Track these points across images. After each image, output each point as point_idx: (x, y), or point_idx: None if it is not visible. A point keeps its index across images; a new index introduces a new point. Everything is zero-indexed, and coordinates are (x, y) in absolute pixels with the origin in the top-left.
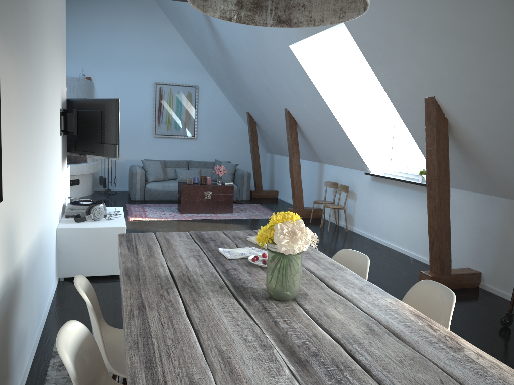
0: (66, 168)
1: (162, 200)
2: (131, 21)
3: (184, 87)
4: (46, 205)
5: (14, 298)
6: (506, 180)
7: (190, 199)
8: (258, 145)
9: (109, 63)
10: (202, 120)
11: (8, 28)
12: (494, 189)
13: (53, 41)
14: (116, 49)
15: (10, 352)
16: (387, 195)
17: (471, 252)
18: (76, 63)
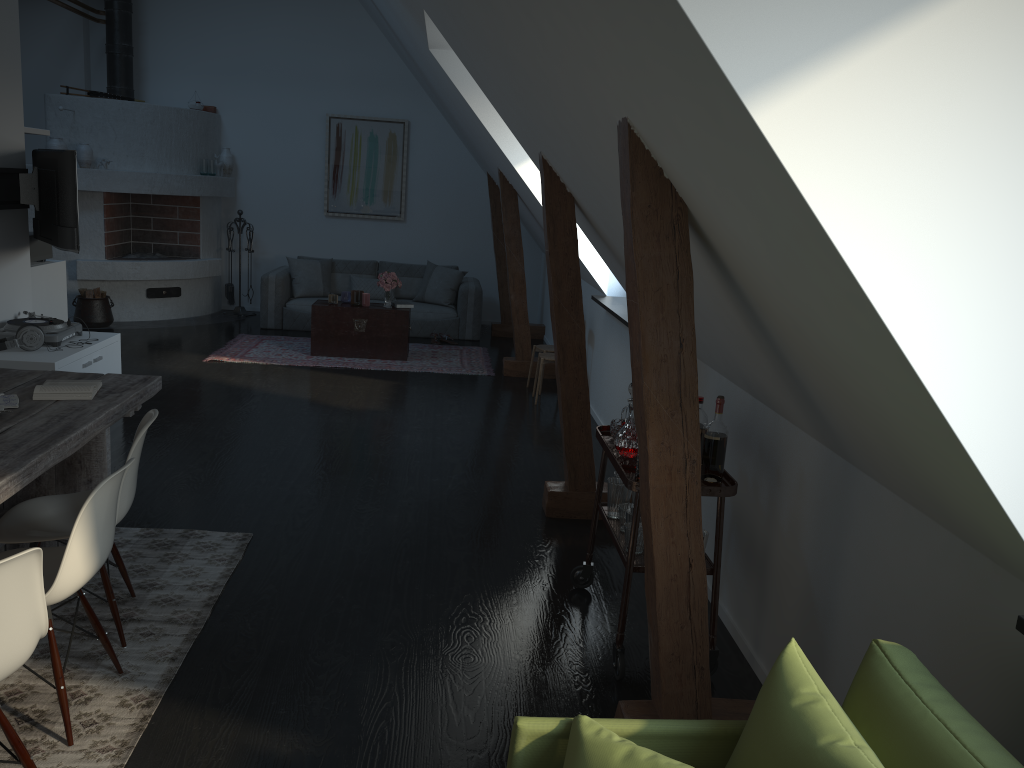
0: (26, 265)
1: None
2: (287, 2)
3: (383, 124)
4: None
5: None
6: None
7: (327, 331)
8: None
9: (248, 80)
10: (415, 185)
11: None
12: None
13: None
14: (260, 54)
15: None
16: (614, 340)
17: None
18: (190, 82)
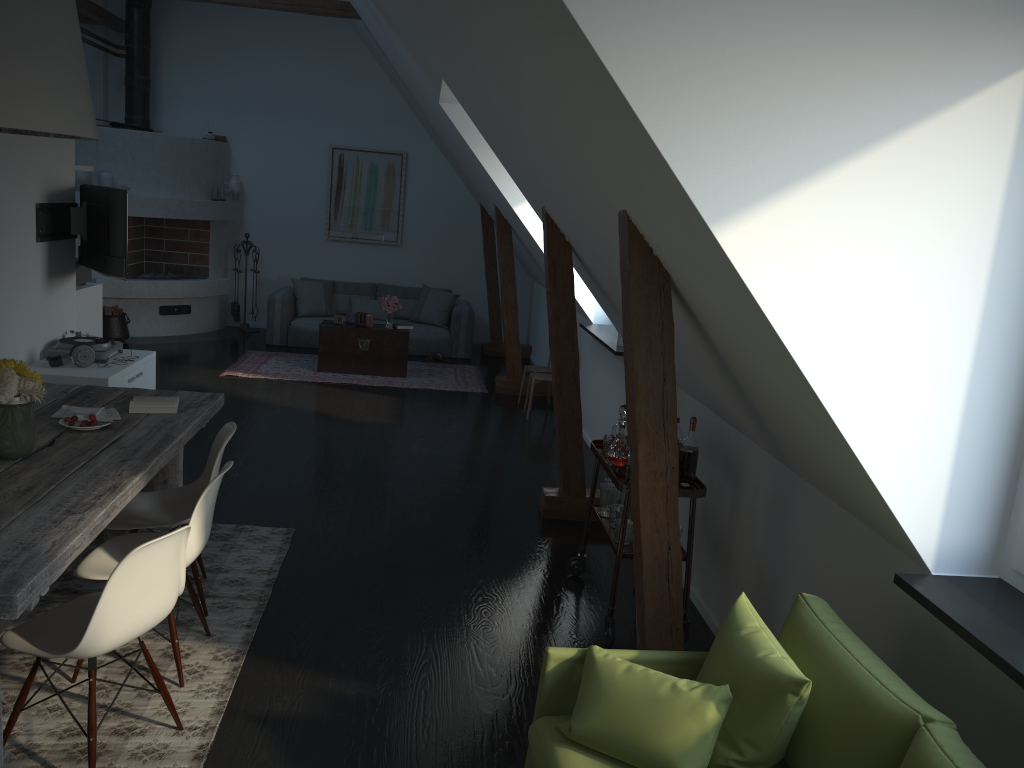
0: (73, 288)
1: (317, 348)
2: (295, 41)
3: (383, 156)
4: None
5: None
6: None
7: (333, 349)
8: (496, 263)
9: (256, 112)
10: (412, 213)
11: None
12: None
13: None
14: (269, 88)
15: None
16: (599, 364)
17: None
18: (202, 113)
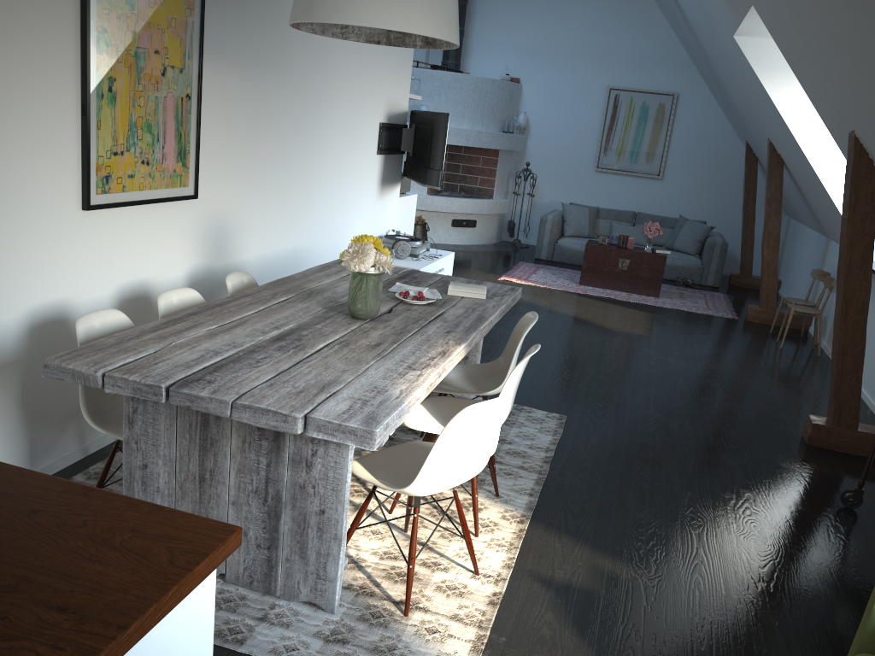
0: (397, 195)
1: (578, 265)
2: None
3: (655, 96)
4: (318, 226)
5: (225, 291)
6: None
7: (595, 266)
8: (755, 199)
9: (547, 57)
10: (675, 149)
11: (235, 51)
12: None
13: (364, 46)
14: (560, 36)
15: None
16: (873, 300)
17: None
18: (502, 58)
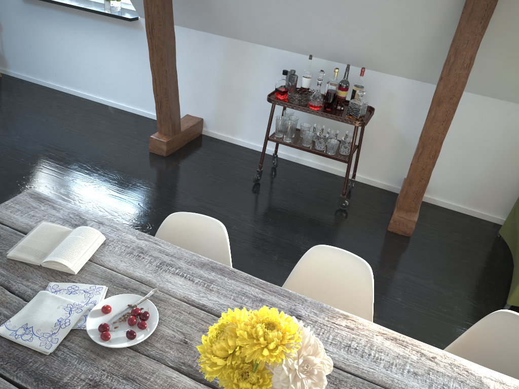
0: None
1: None
2: None
3: None
4: None
5: None
6: (232, 19)
7: None
8: None
9: None
10: None
11: None
12: (213, 27)
13: None
14: None
15: None
16: (56, 25)
17: (189, 98)
18: None
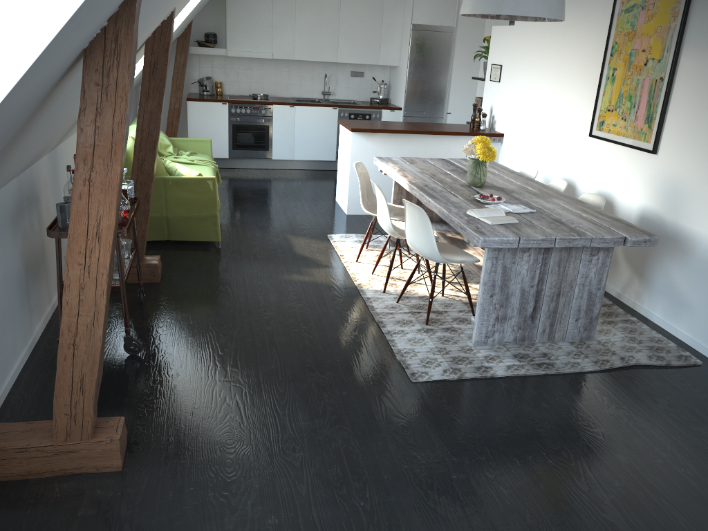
0: None
1: None
2: None
3: None
4: None
5: (670, 245)
6: None
7: None
8: None
9: None
10: None
11: None
12: None
13: None
14: None
15: (651, 269)
16: None
17: None
18: None
